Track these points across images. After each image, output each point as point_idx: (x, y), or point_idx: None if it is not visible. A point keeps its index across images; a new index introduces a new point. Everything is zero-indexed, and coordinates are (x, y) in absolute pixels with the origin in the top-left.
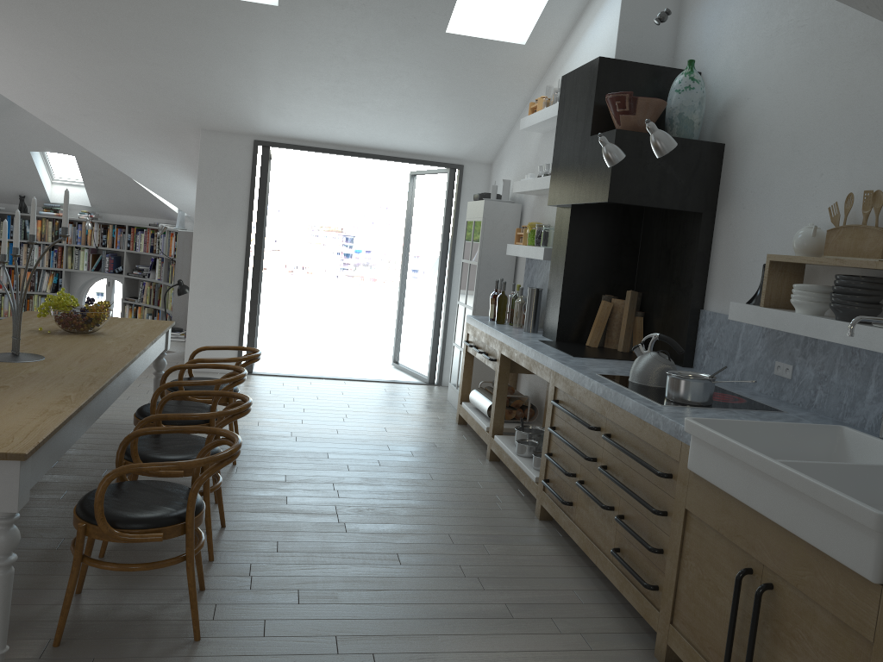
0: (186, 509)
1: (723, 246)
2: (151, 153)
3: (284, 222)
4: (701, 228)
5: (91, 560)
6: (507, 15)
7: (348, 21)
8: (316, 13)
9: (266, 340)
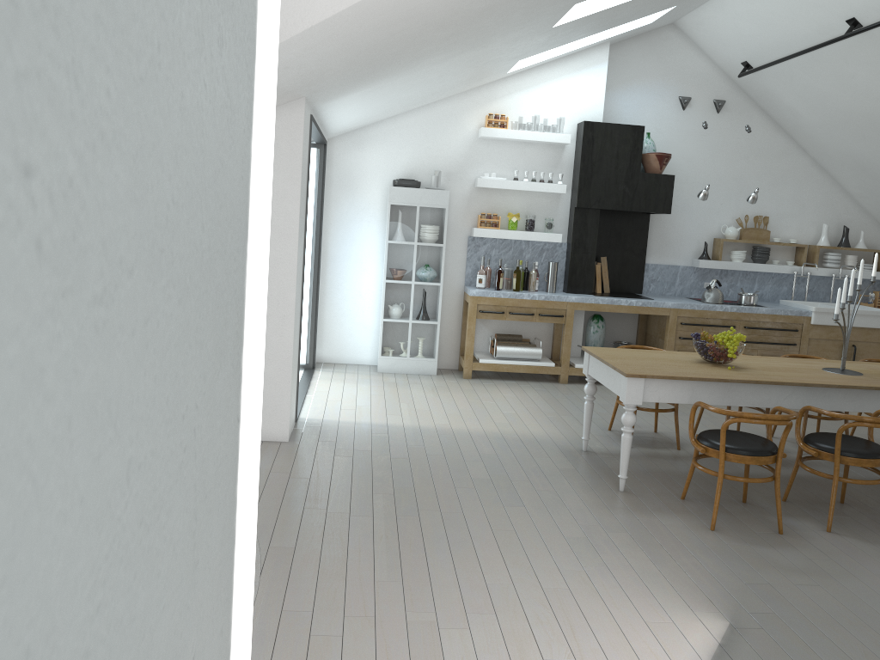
0: None
1: (656, 231)
2: None
3: None
4: (649, 222)
5: None
6: None
7: (531, 45)
8: (542, 36)
9: None
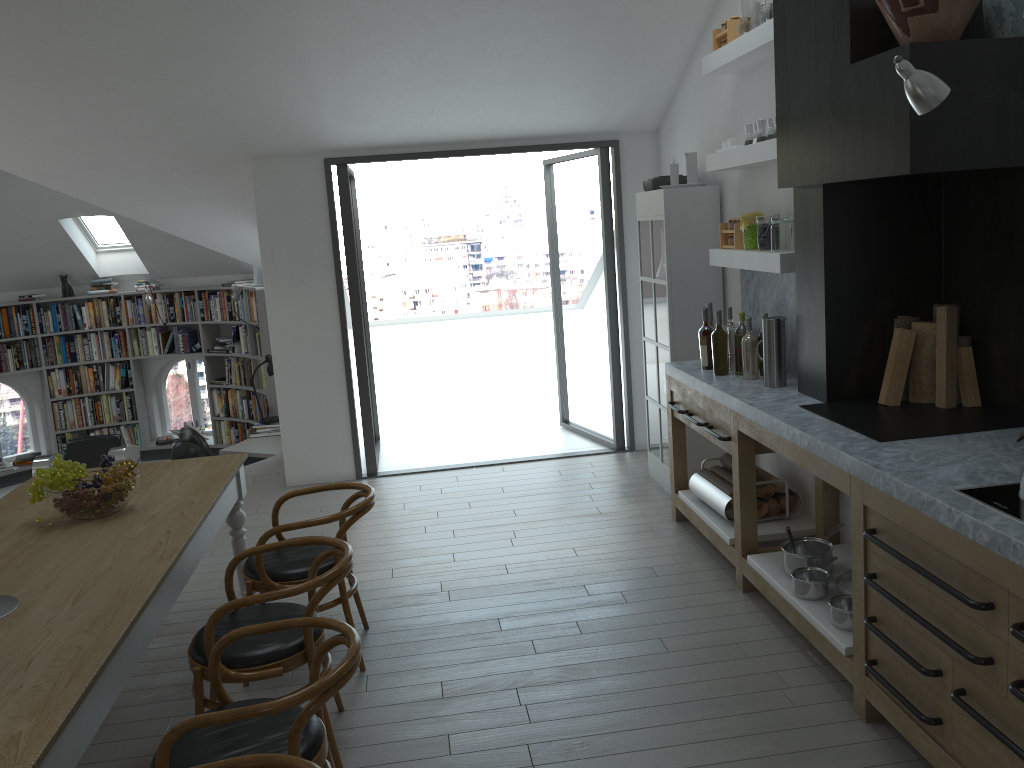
0: None
1: None
2: (194, 201)
3: (394, 240)
4: None
5: None
6: None
7: None
8: None
9: (391, 413)
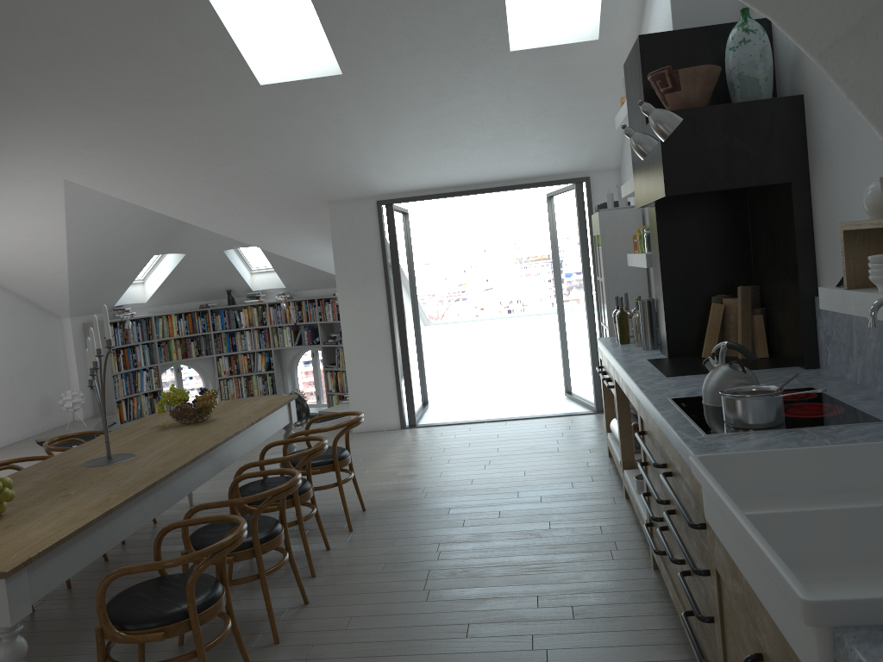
0: (187, 606)
1: (822, 217)
2: (296, 234)
3: (491, 261)
4: (793, 201)
5: (110, 661)
6: (572, 14)
7: (412, 69)
8: (378, 70)
9: (447, 388)
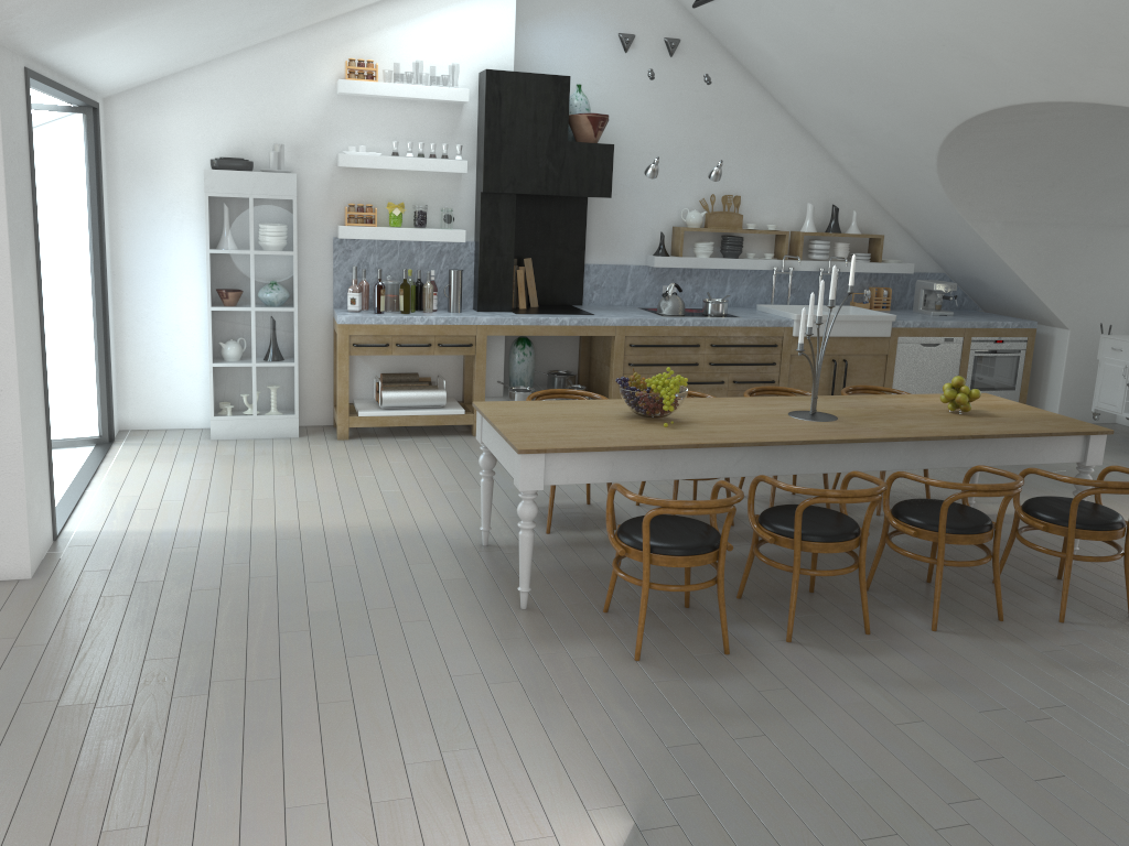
0: None
1: (598, 220)
2: None
3: None
4: (587, 208)
5: None
6: None
7: None
8: None
9: None
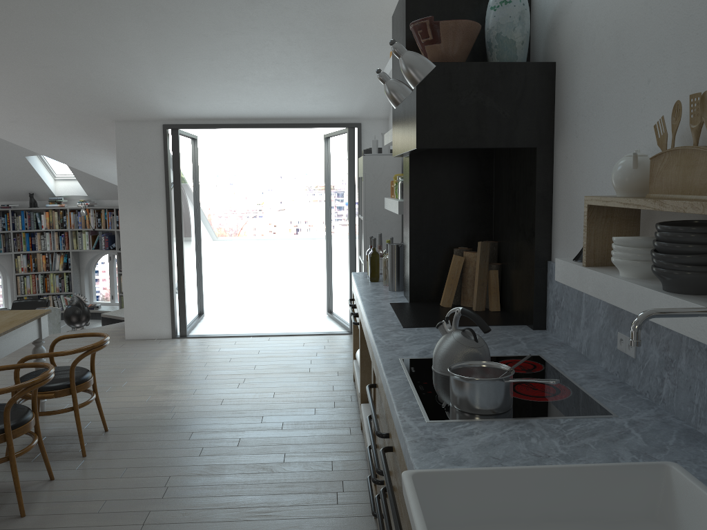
0: None
1: (563, 185)
2: (85, 148)
3: (286, 186)
4: (537, 166)
5: None
6: None
7: None
8: None
9: (226, 298)
